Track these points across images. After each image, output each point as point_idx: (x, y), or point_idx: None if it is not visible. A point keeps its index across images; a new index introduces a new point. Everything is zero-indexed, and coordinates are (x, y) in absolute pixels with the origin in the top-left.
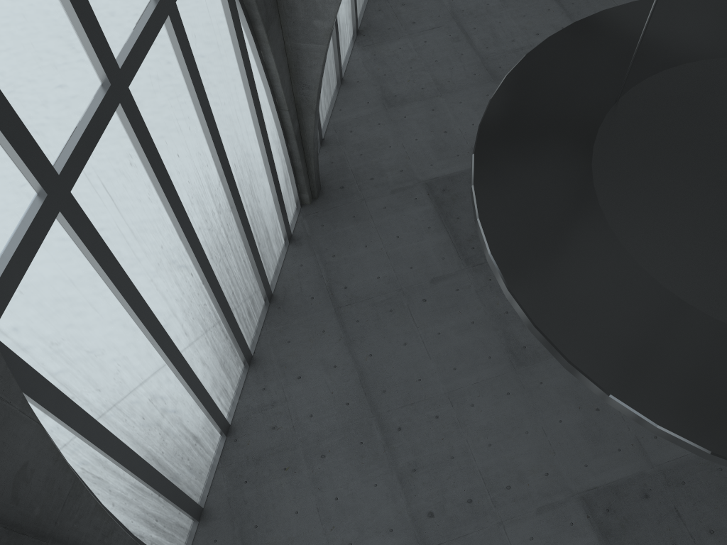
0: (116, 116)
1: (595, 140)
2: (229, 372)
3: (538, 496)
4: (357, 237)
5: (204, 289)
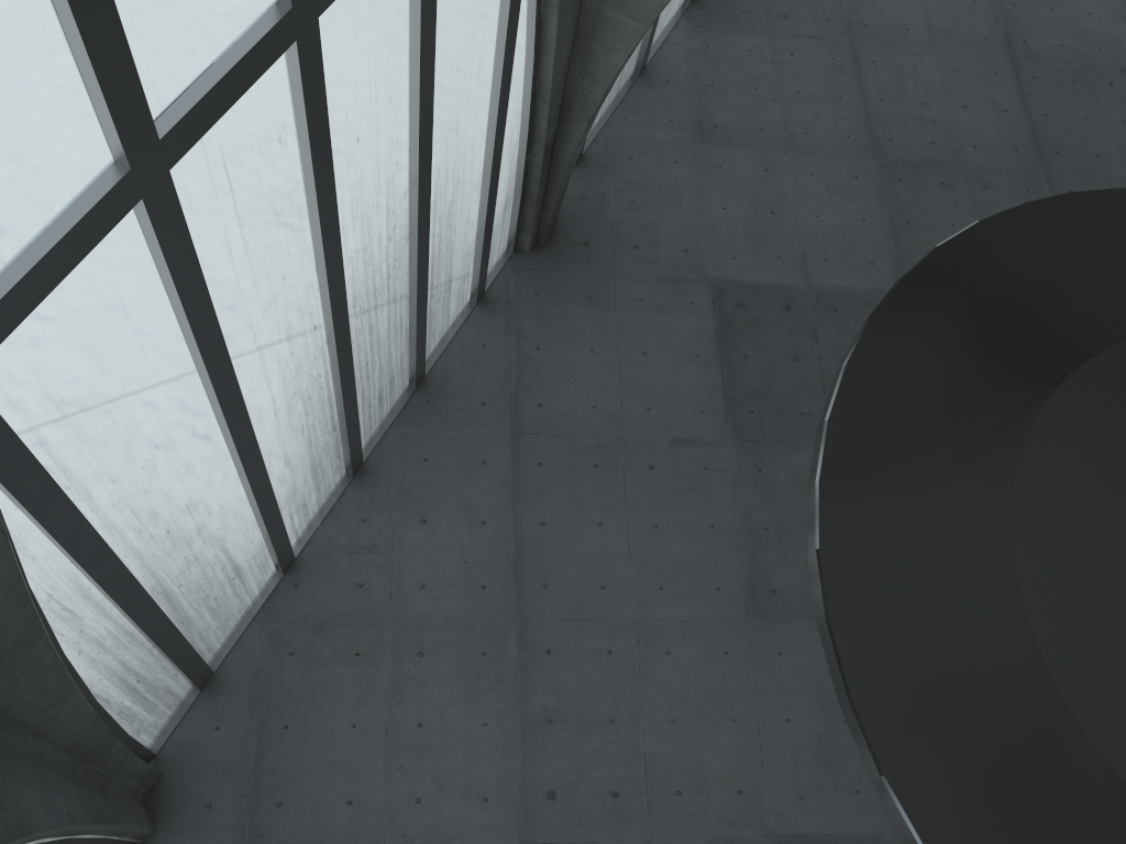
0: (282, 57)
1: (1039, 411)
2: (321, 480)
3: (717, 820)
4: (583, 332)
5: (326, 352)
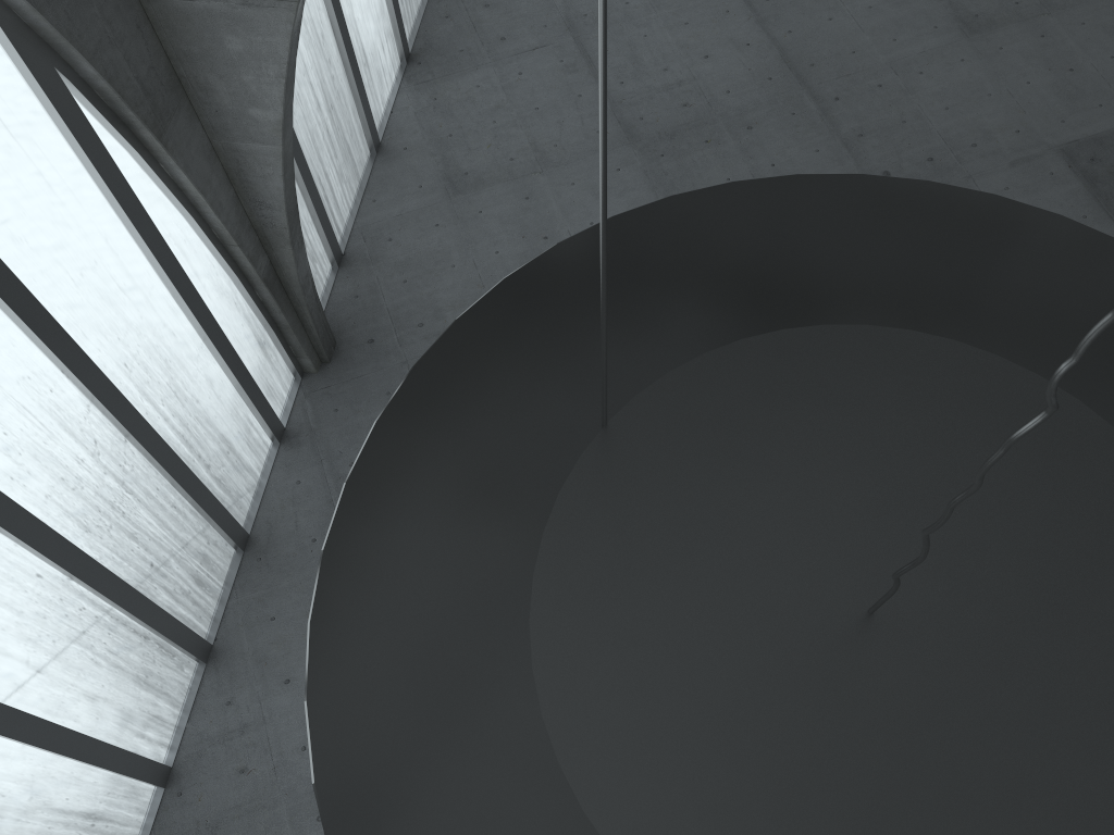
0: None
1: (549, 517)
2: (162, 686)
3: None
4: None
5: (75, 586)
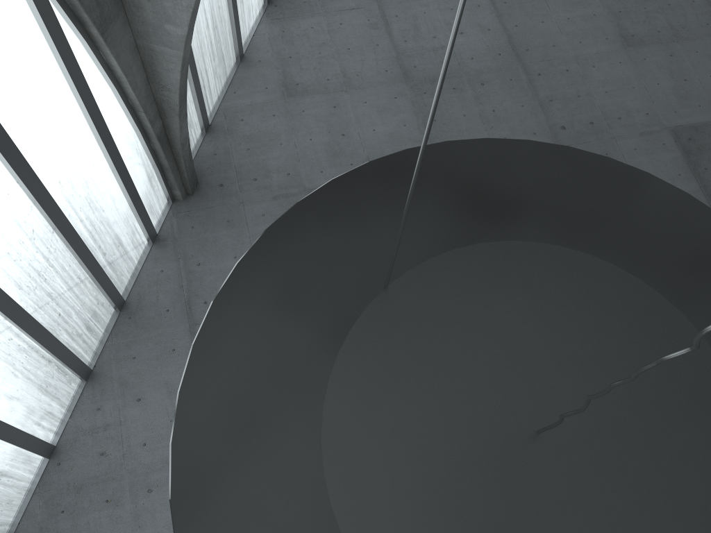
0: None
1: (343, 342)
2: (56, 393)
3: None
4: (228, 245)
5: (7, 324)
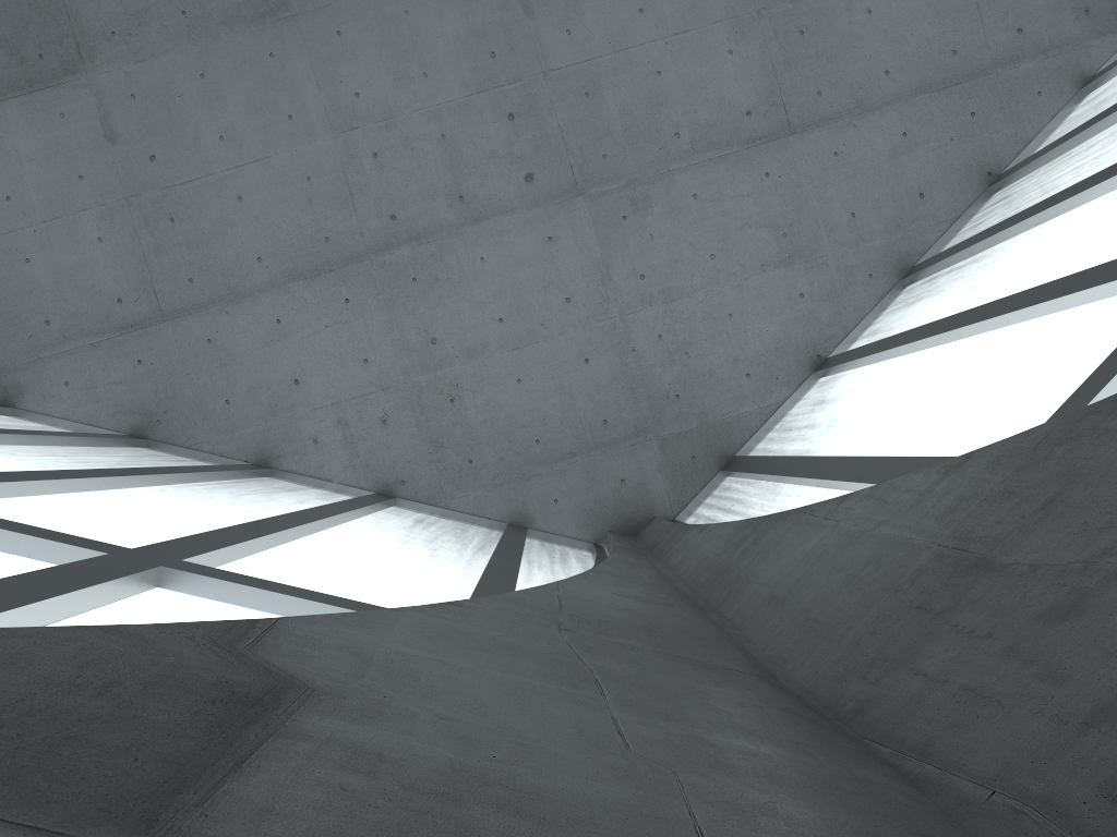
0: None
1: None
2: (294, 487)
3: (508, 11)
4: (6, 276)
5: (178, 485)
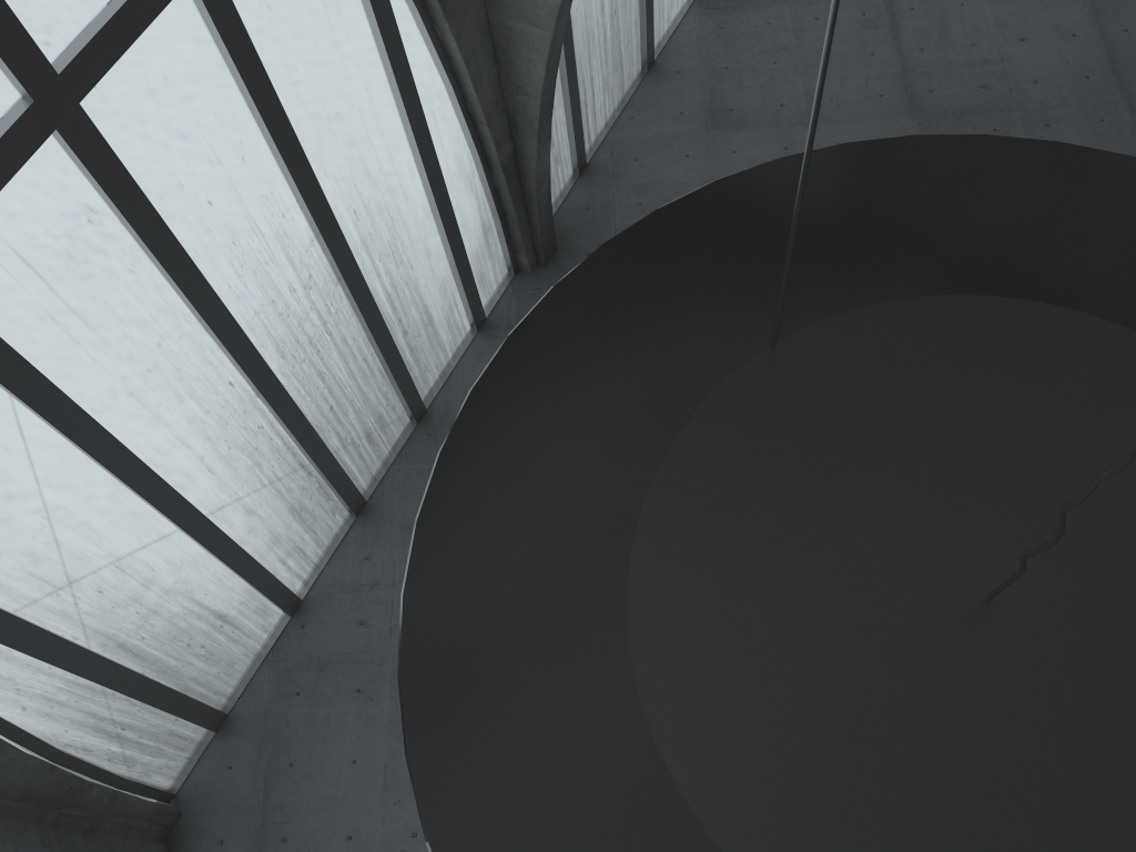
0: (55, 146)
1: (691, 417)
2: (312, 523)
3: None
4: None
5: (259, 404)
